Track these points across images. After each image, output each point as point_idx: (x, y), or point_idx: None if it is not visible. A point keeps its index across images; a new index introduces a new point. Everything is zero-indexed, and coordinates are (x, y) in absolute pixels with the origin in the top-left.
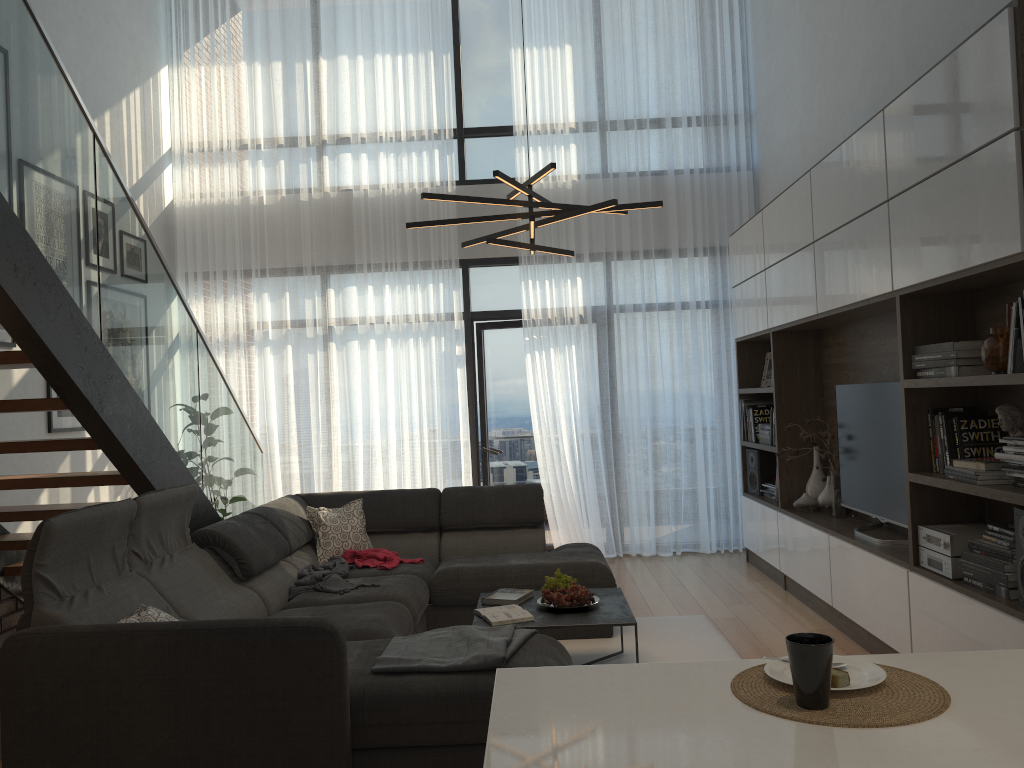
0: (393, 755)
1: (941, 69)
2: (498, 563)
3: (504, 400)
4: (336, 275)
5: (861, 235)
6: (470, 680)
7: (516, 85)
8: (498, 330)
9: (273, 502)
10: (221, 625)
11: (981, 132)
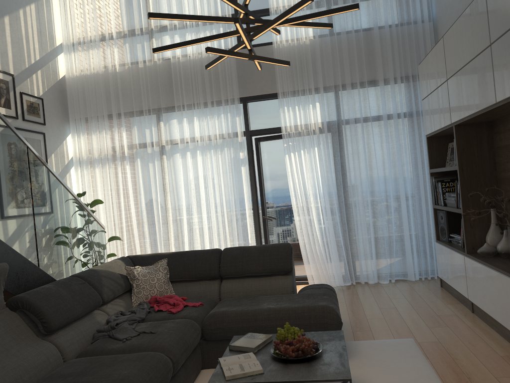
0: None
1: None
2: (253, 307)
3: (275, 185)
4: (163, 113)
5: None
6: None
7: None
8: (269, 141)
9: (102, 264)
10: None
11: None
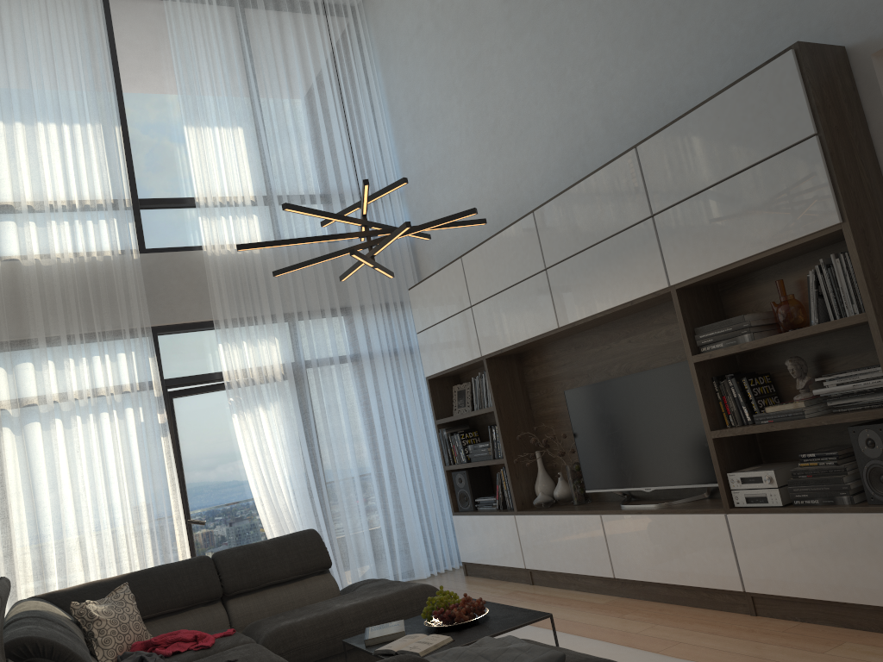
0: None
1: (712, 105)
2: (327, 610)
3: (204, 467)
4: (8, 350)
5: (617, 250)
6: None
7: (194, 159)
8: (190, 397)
9: (27, 606)
10: None
11: (772, 143)
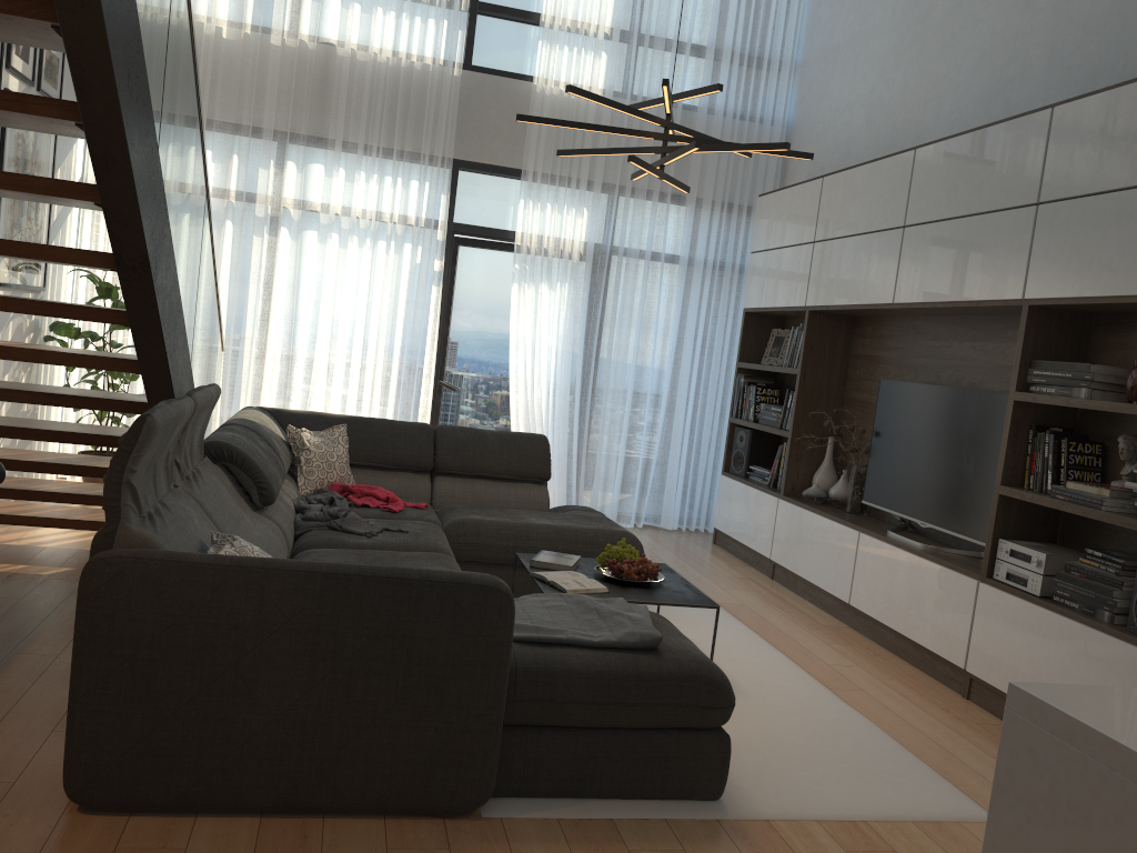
0: (541, 734)
1: None
2: (519, 520)
3: (471, 331)
4: (303, 147)
5: (985, 233)
6: (630, 659)
7: None
8: (477, 249)
9: (249, 414)
10: (377, 572)
11: None
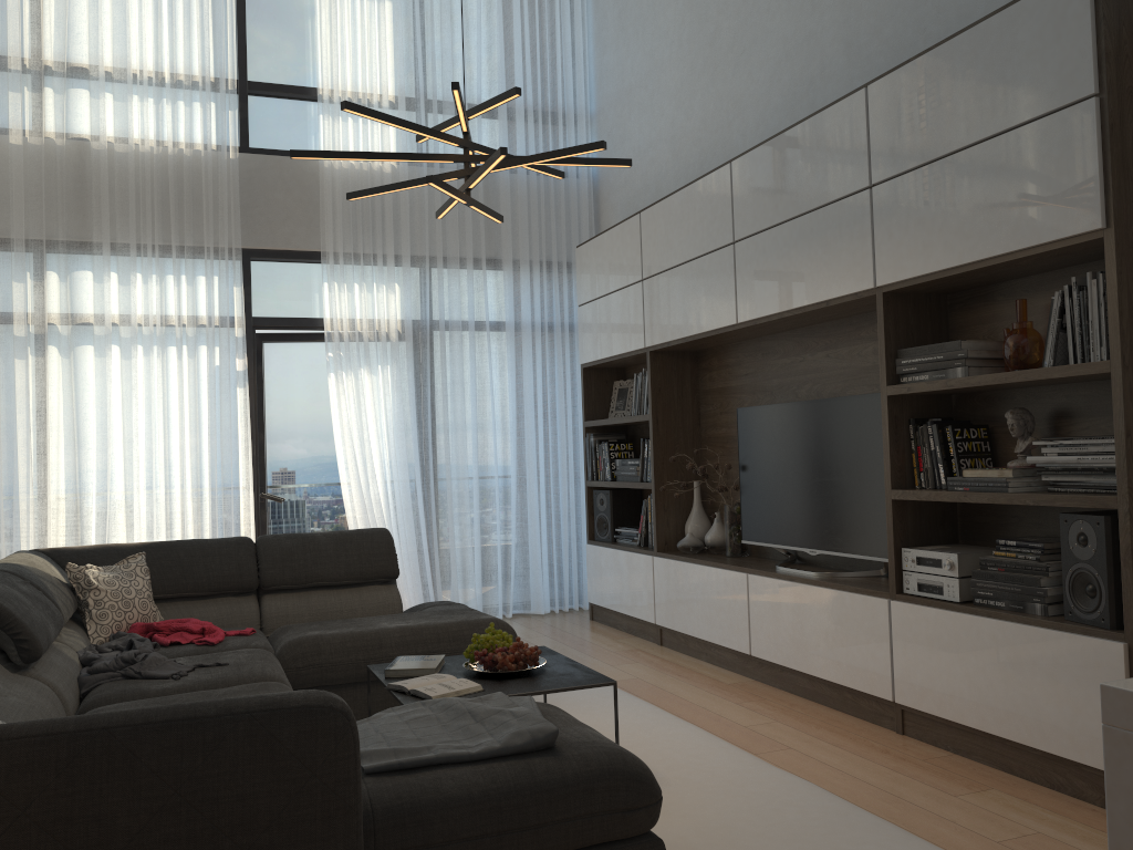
0: None
1: (971, 36)
2: (368, 627)
3: (290, 433)
4: (63, 252)
5: (821, 229)
6: (523, 767)
7: (323, 36)
8: (284, 344)
9: (14, 558)
10: (152, 717)
11: (1037, 101)
